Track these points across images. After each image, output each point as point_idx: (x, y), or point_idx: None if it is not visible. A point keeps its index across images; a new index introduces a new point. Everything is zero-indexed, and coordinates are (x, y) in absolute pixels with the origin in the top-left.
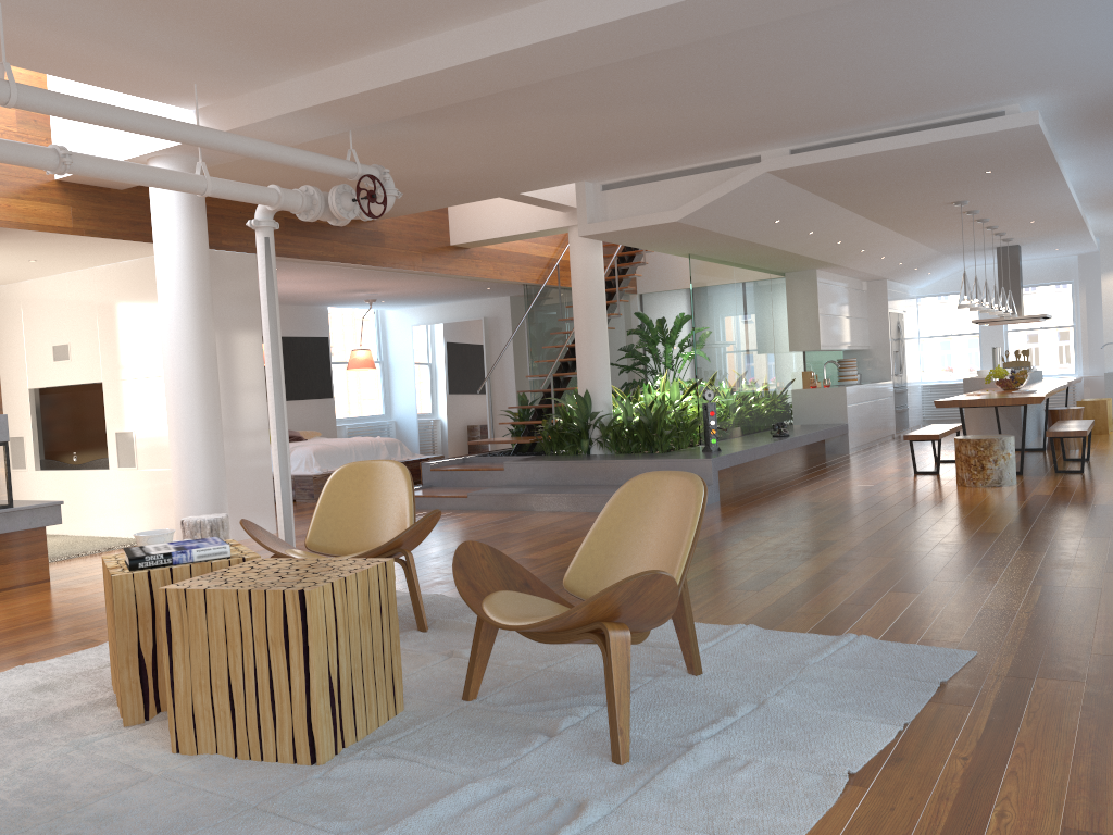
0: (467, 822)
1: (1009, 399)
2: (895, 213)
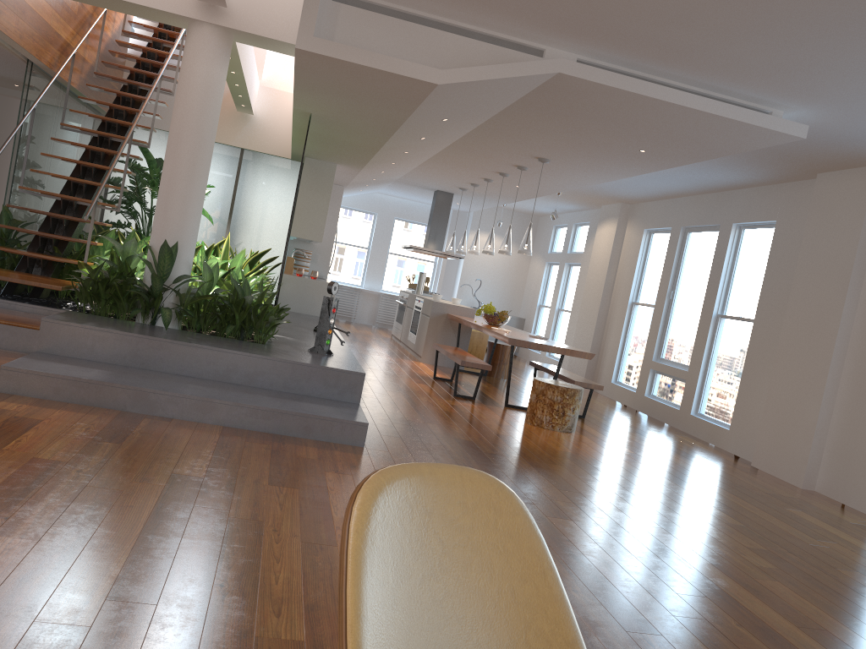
0: None
1: (568, 350)
2: (482, 147)
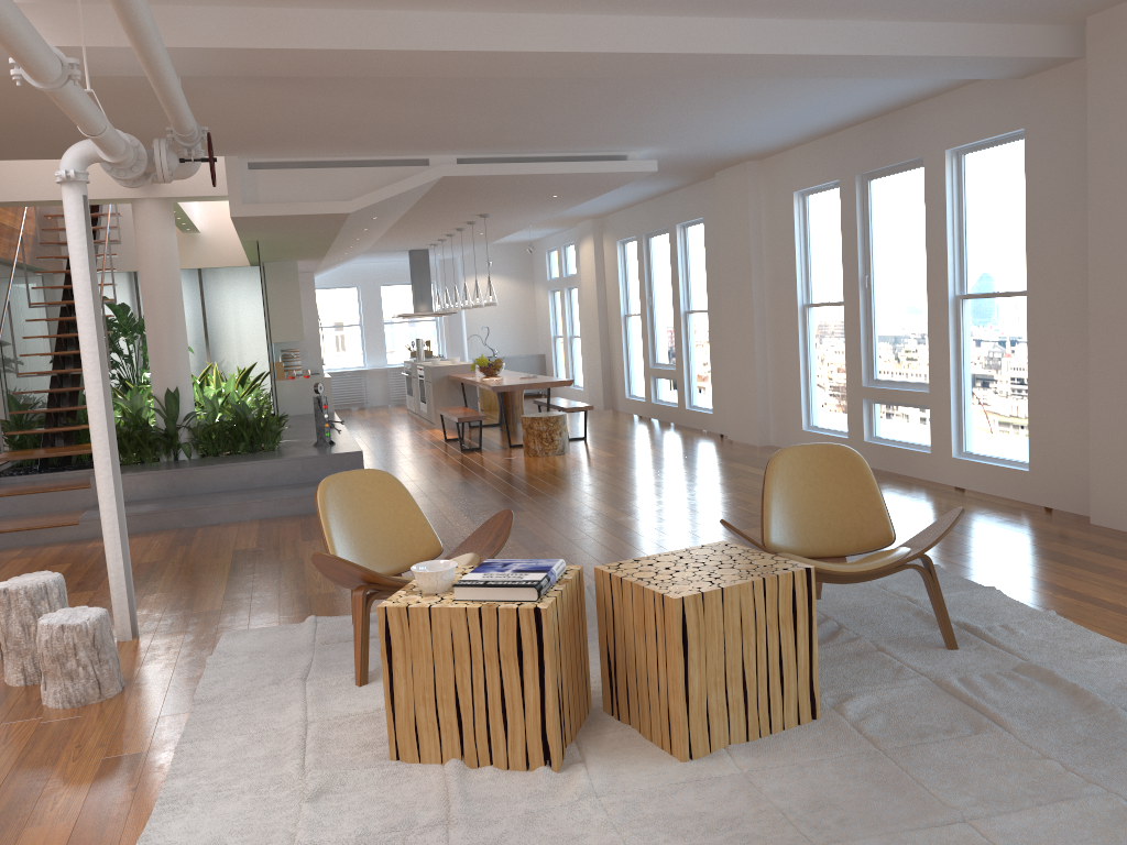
0: (1001, 700)
1: (549, 383)
2: (425, 218)
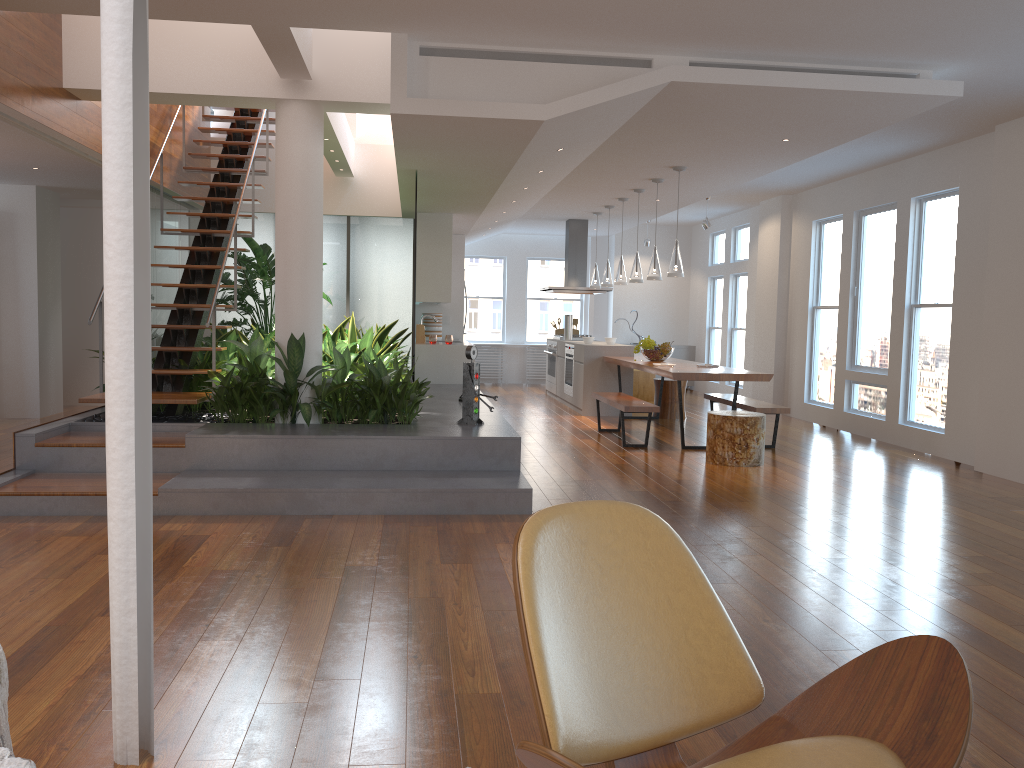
0: None
1: (742, 375)
2: (608, 167)
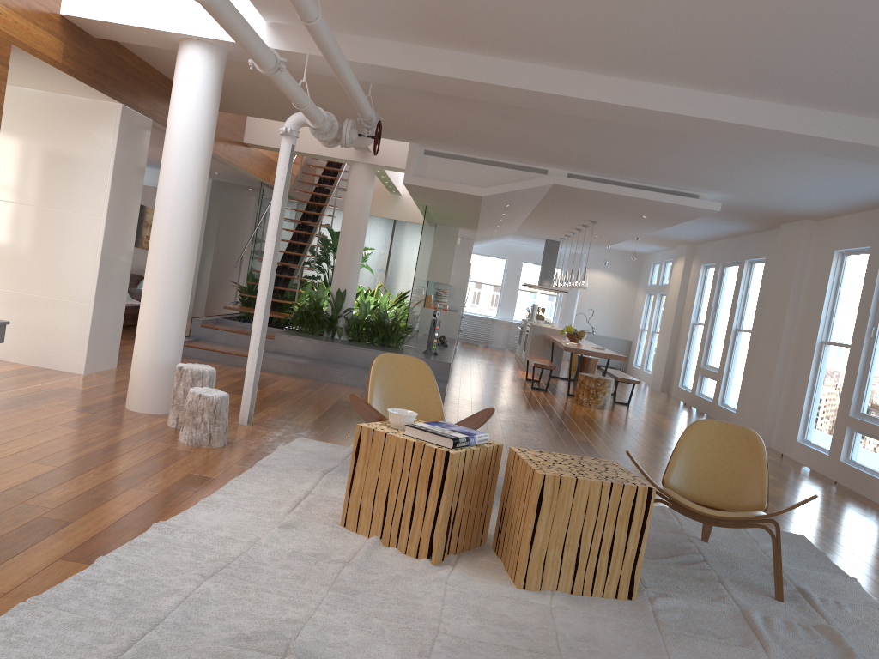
0: (783, 638)
1: (608, 354)
2: (550, 215)
